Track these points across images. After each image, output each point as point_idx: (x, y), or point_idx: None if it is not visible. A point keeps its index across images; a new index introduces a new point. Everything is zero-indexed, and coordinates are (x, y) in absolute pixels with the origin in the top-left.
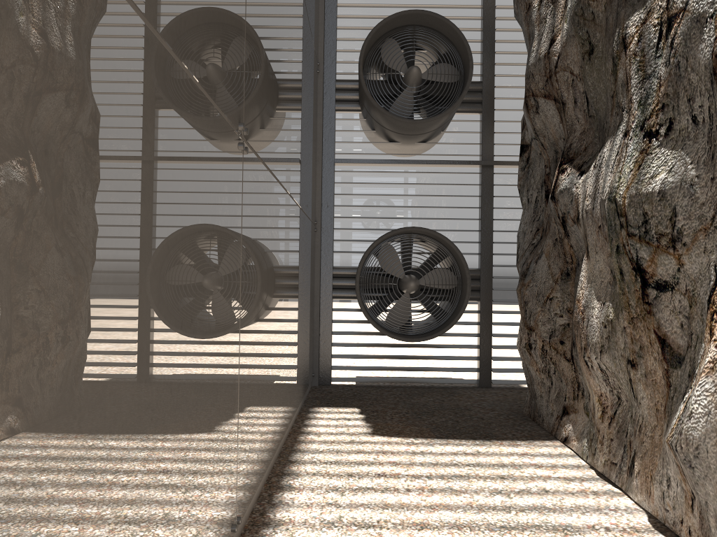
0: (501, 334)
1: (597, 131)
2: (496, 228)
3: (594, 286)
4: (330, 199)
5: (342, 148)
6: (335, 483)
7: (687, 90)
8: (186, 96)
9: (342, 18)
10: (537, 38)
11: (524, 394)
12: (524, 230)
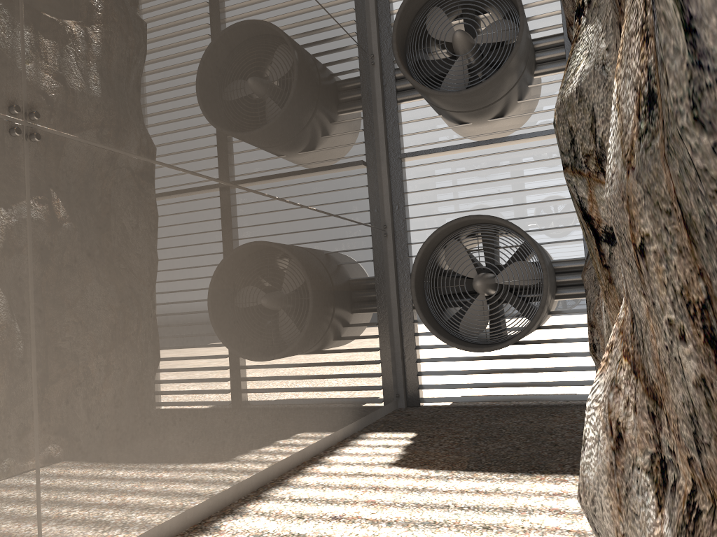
0: None
1: None
2: None
3: None
4: (400, 199)
5: (410, 141)
6: (270, 527)
7: None
8: None
9: (397, 1)
10: None
11: None
12: None
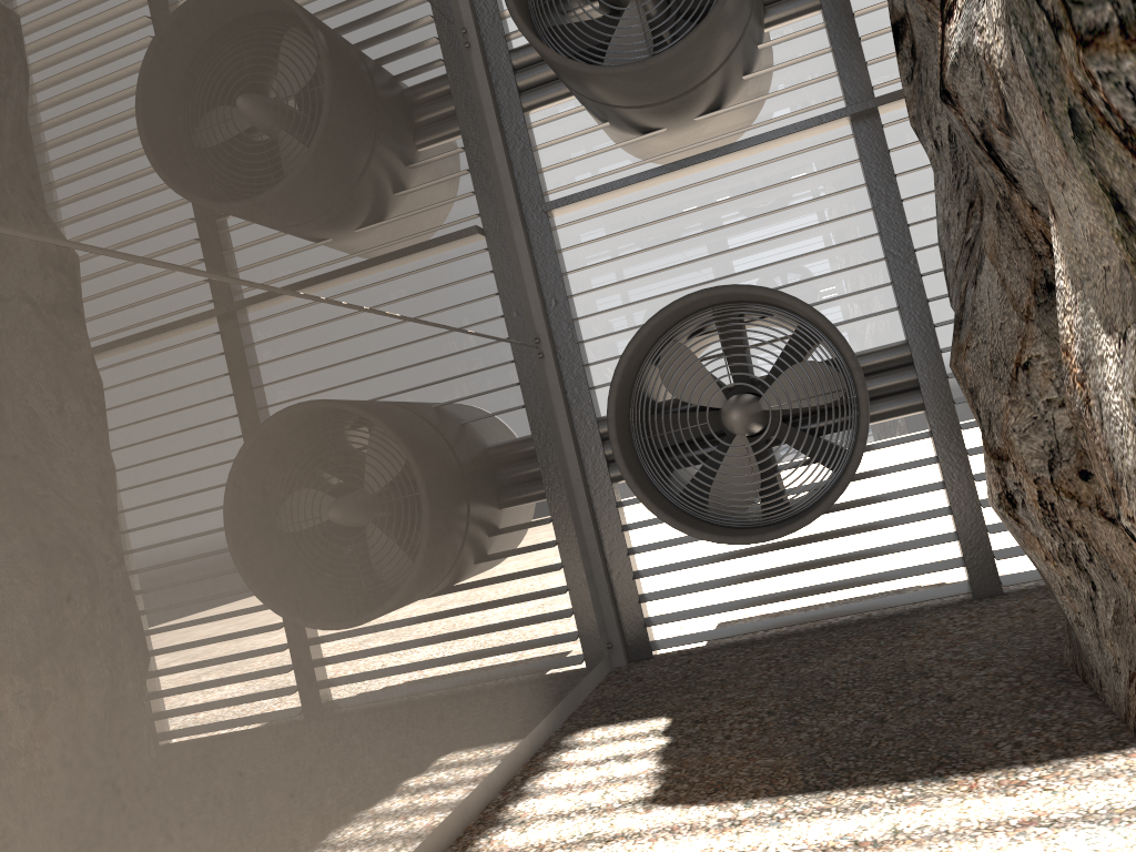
0: None
1: None
2: (923, 242)
3: (1092, 292)
4: (557, 287)
5: (559, 180)
6: None
7: None
8: None
9: None
10: None
11: None
12: (945, 218)
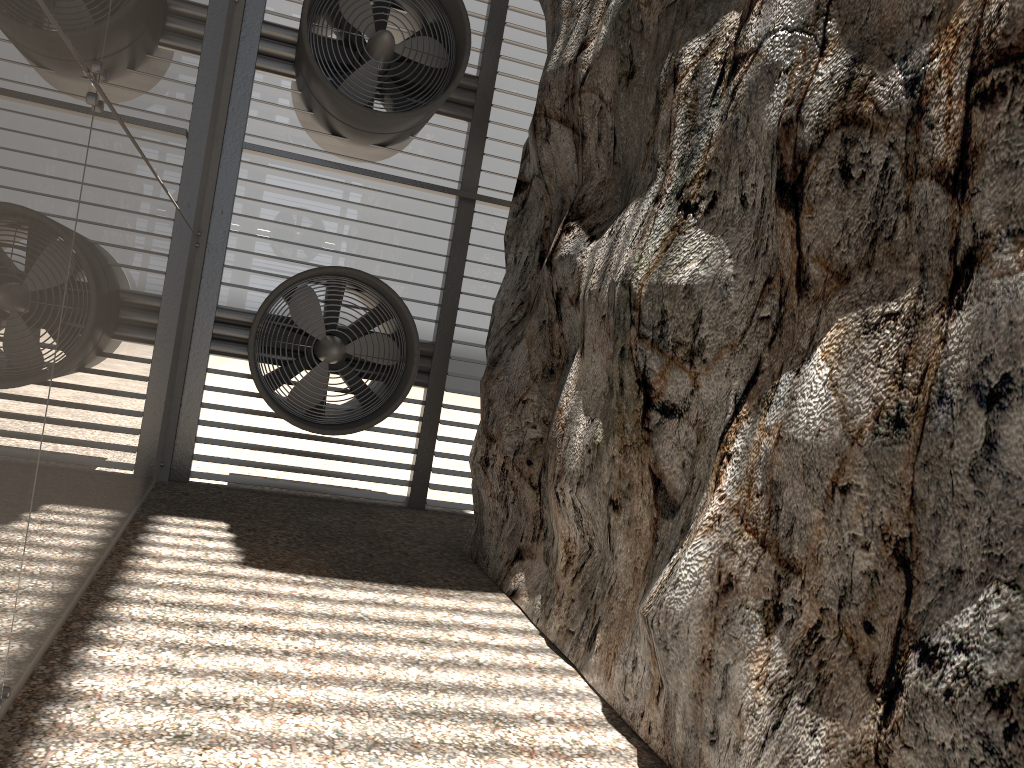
0: (450, 438)
1: (621, 185)
2: (466, 289)
3: (584, 394)
4: (227, 202)
5: (258, 128)
6: (176, 637)
7: (741, 160)
8: (4, 0)
9: None
10: (563, 37)
11: (467, 524)
12: (503, 300)
